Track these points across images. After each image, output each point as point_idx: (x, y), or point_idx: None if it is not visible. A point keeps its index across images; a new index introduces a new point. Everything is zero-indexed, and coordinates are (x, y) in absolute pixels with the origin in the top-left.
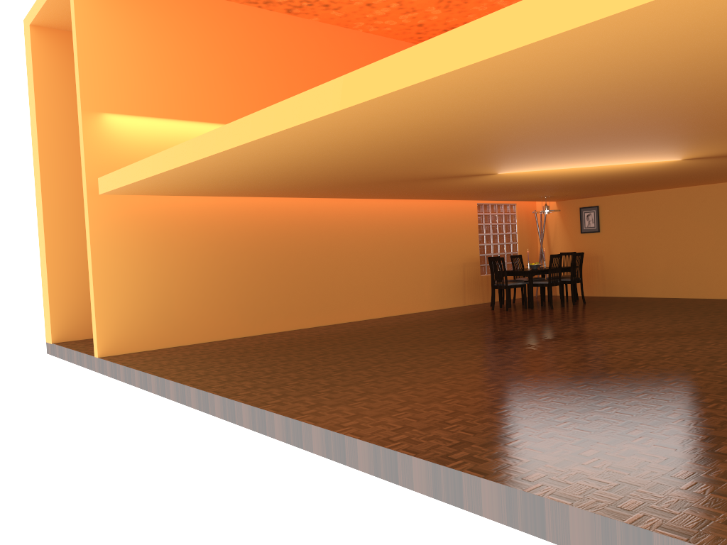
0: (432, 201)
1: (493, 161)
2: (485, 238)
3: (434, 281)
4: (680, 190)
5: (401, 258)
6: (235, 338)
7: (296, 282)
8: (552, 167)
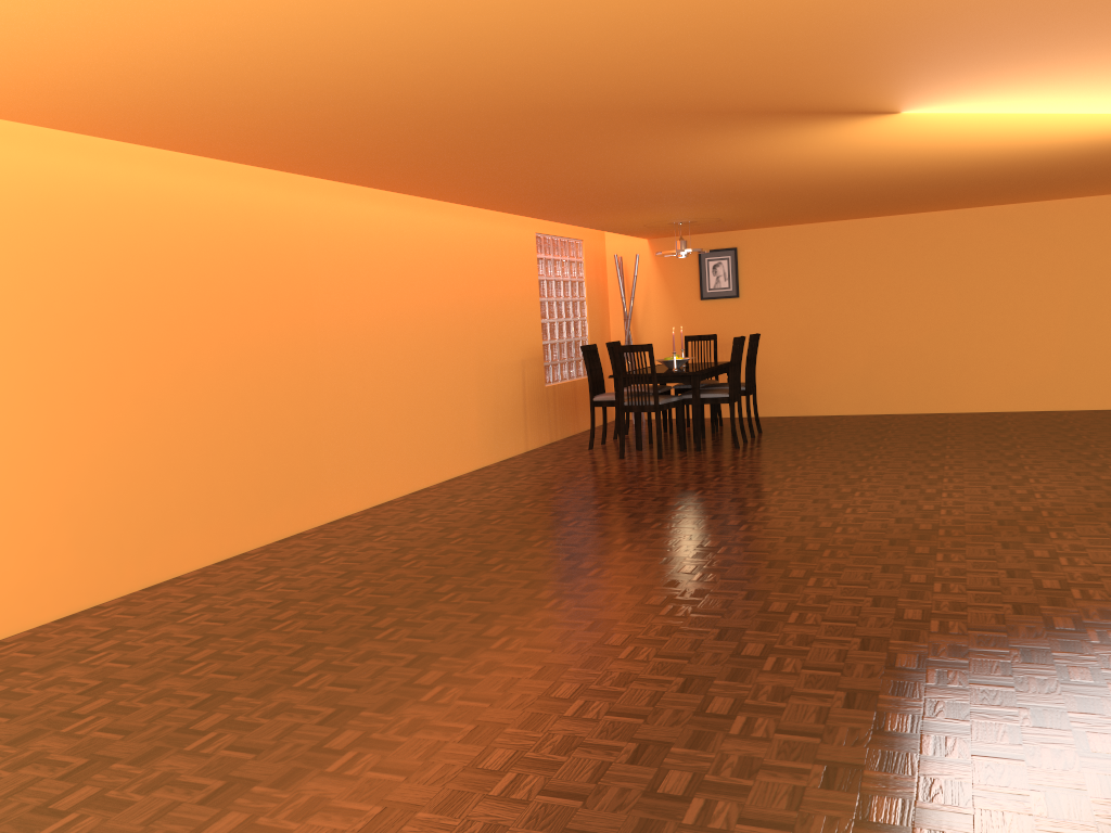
0: (473, 221)
1: (1103, 34)
2: (548, 307)
3: (484, 401)
4: (895, 220)
5: (430, 350)
6: (64, 616)
7: (224, 422)
8: (1053, 100)
